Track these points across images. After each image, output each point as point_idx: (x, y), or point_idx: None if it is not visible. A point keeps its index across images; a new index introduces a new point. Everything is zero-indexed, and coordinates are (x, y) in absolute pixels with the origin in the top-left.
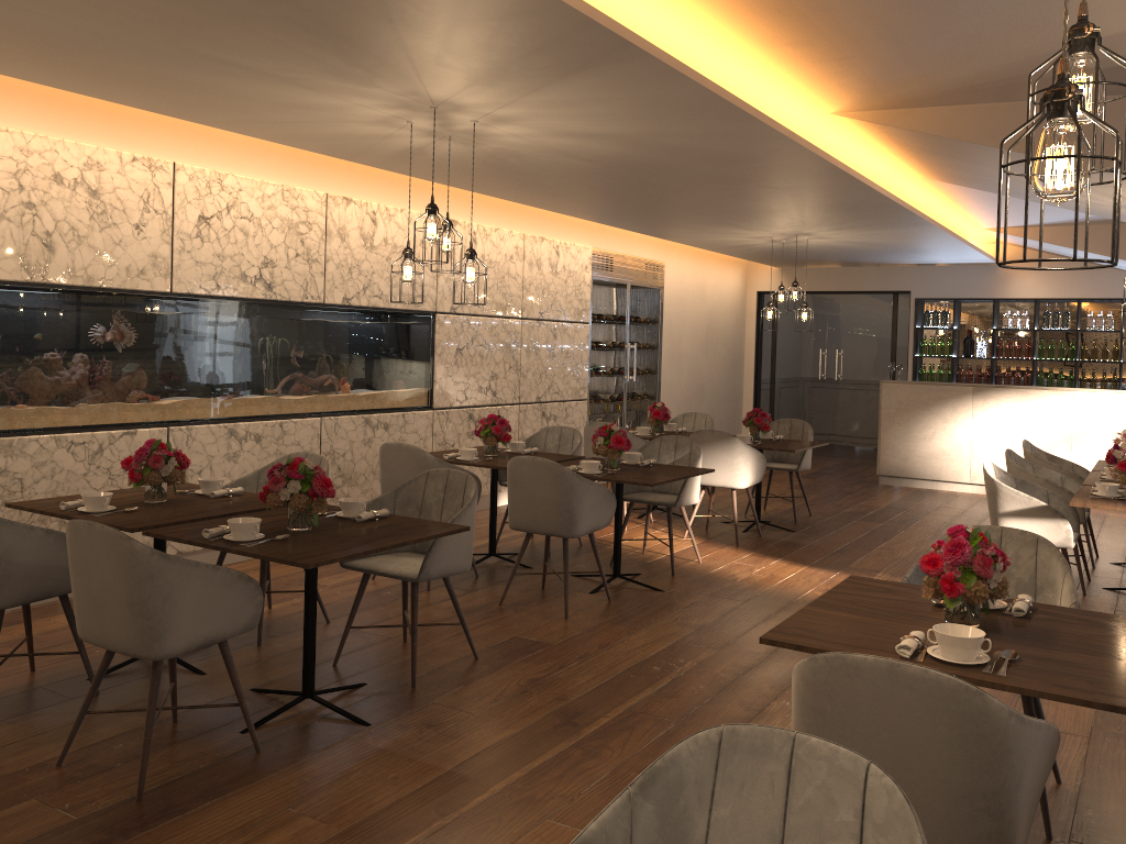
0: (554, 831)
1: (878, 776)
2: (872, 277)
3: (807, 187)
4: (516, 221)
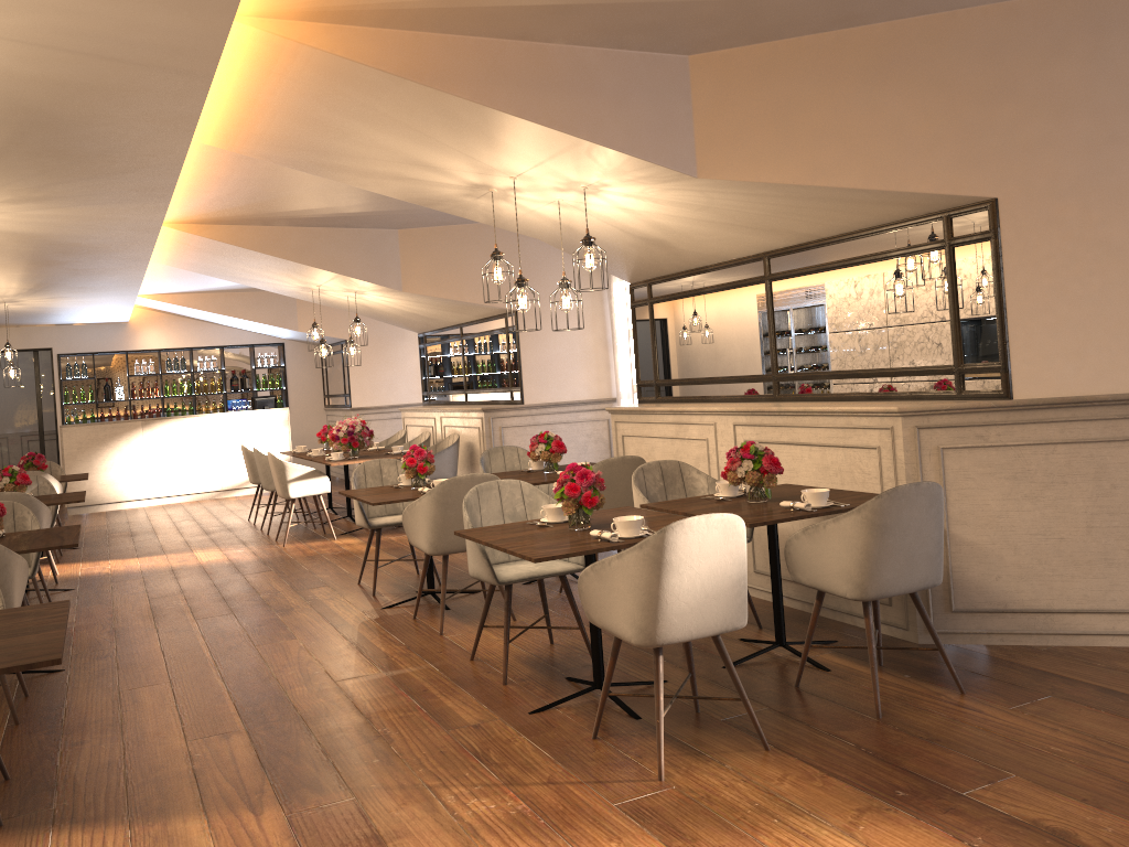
0: (268, 646)
1: (523, 482)
2: (13, 337)
3: (99, 269)
4: None
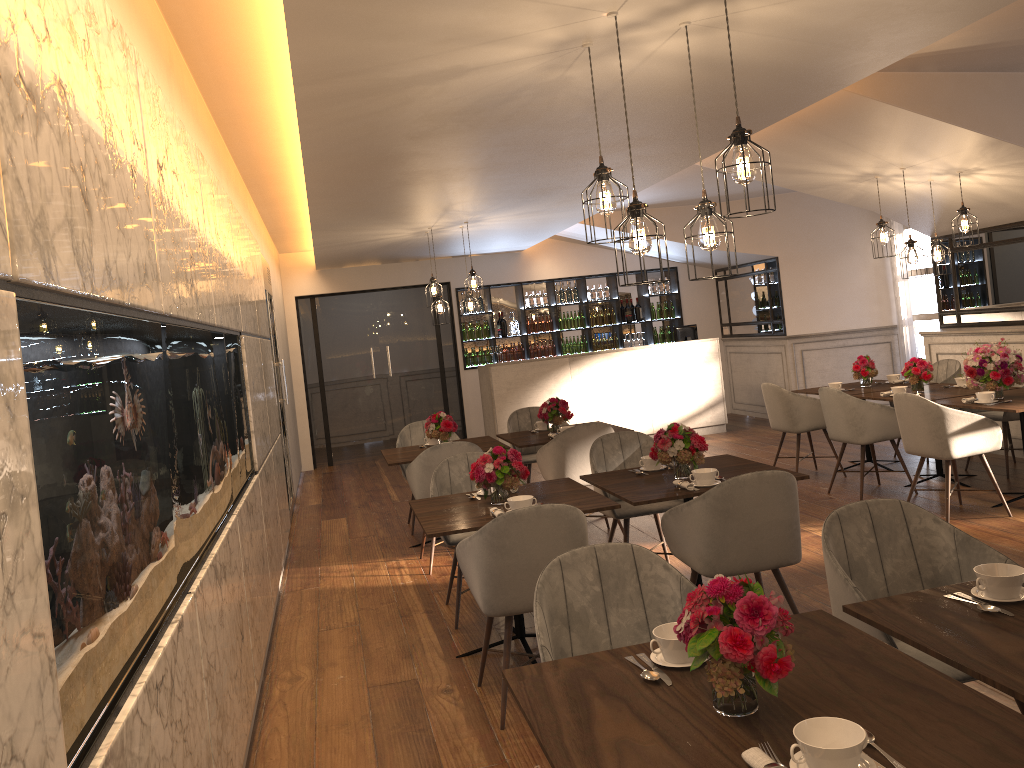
0: None
1: None
2: (413, 272)
3: (662, 156)
4: (239, 209)
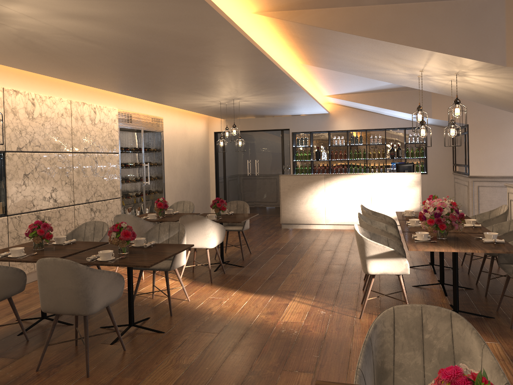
0: None
1: None
2: (271, 122)
3: (240, 65)
4: (64, 92)
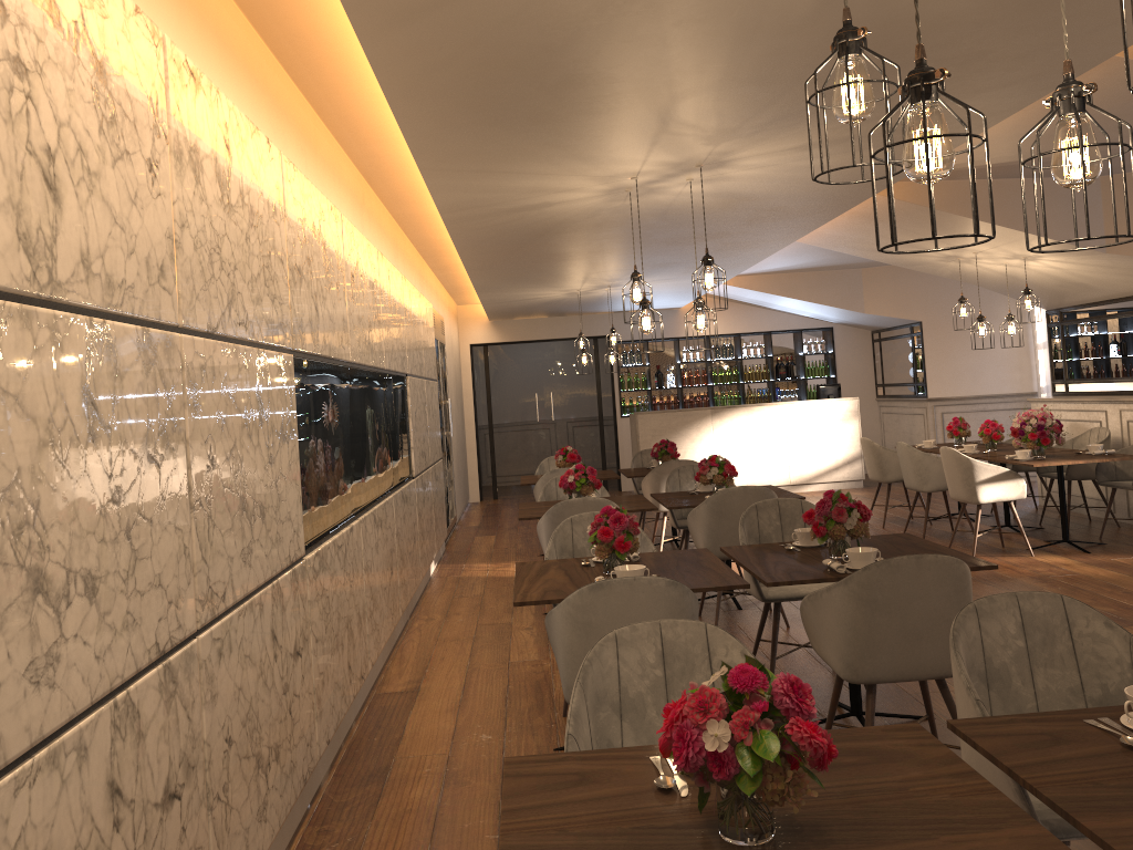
0: None
1: None
2: (577, 325)
3: (749, 242)
4: (413, 278)
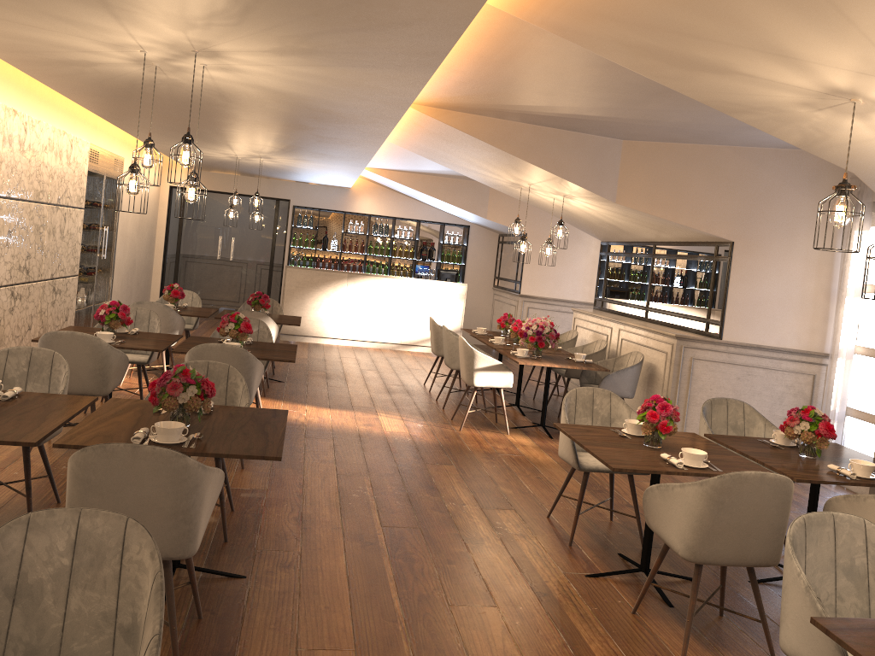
0: (464, 610)
1: (869, 523)
2: (263, 186)
3: (341, 140)
4: (49, 114)
